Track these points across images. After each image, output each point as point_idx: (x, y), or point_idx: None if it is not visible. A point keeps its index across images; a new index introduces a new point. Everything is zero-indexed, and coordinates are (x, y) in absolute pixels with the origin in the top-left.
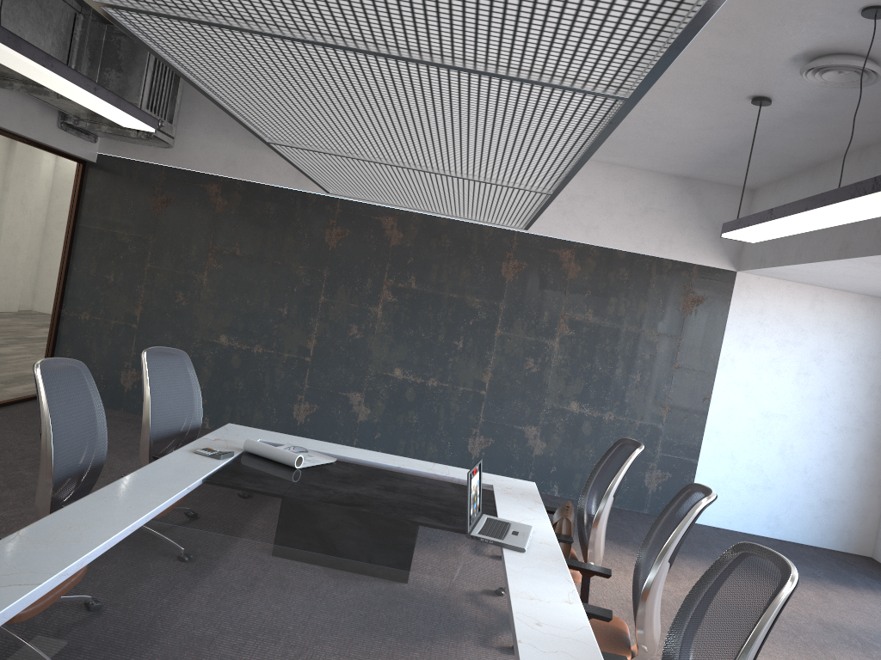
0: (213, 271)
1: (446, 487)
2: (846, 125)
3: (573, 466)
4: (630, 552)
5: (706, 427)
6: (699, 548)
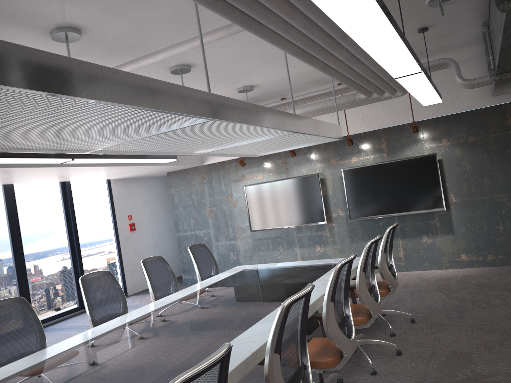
0: None
1: None
2: None
3: None
4: None
5: None
6: None
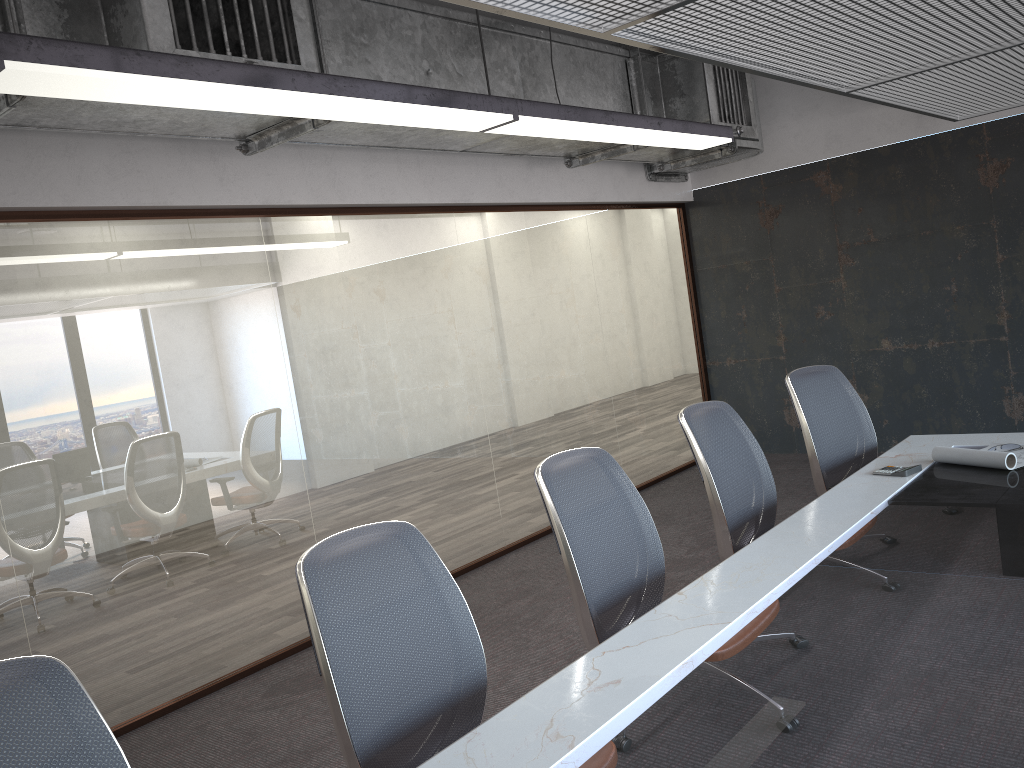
0: (850, 271)
1: None
2: None
3: None
4: None
5: None
6: None
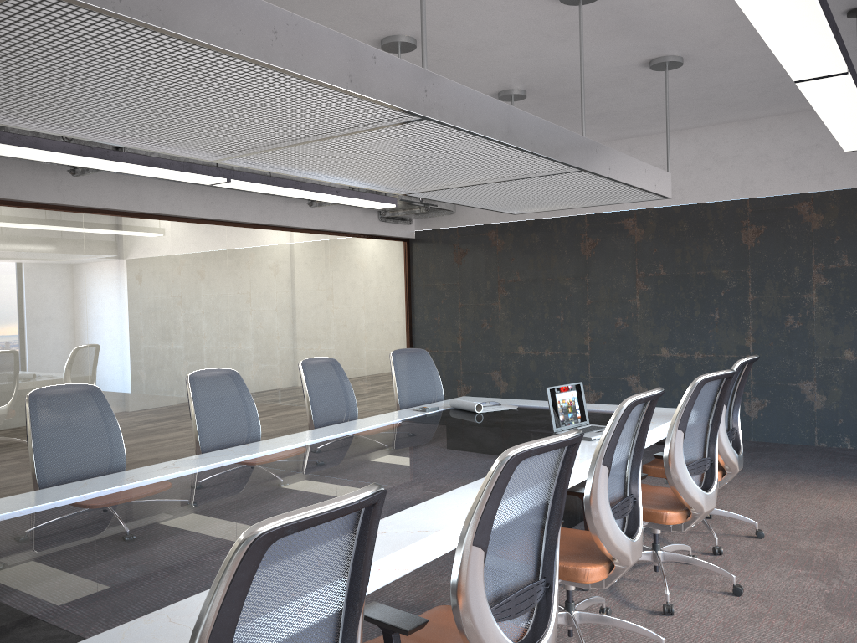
0: (504, 298)
1: (593, 415)
2: None
3: None
4: None
5: None
6: None
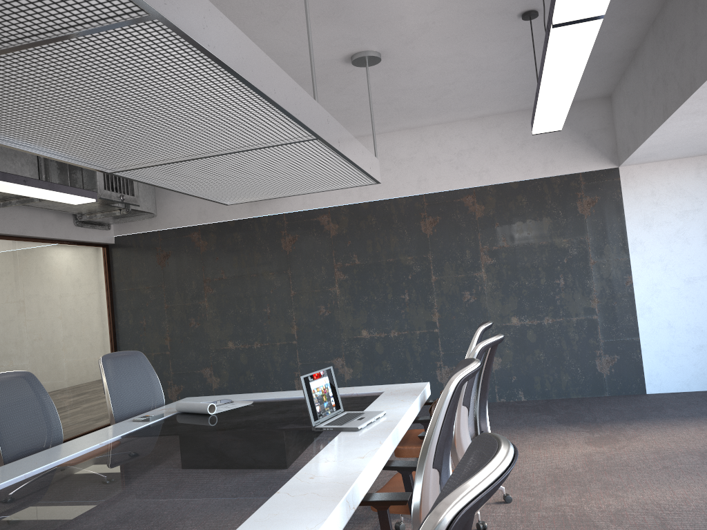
0: (211, 296)
1: None
2: (617, 7)
3: (530, 371)
4: (577, 429)
5: (637, 306)
6: (650, 413)
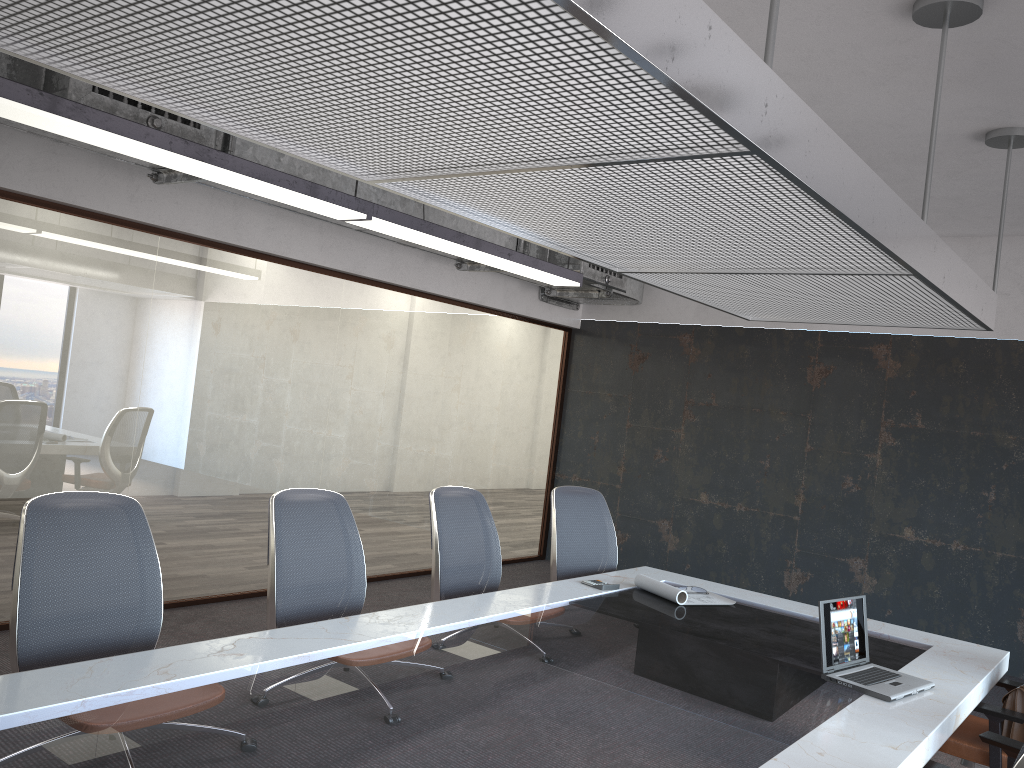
0: (690, 425)
1: None
2: None
3: None
4: None
5: None
6: None
